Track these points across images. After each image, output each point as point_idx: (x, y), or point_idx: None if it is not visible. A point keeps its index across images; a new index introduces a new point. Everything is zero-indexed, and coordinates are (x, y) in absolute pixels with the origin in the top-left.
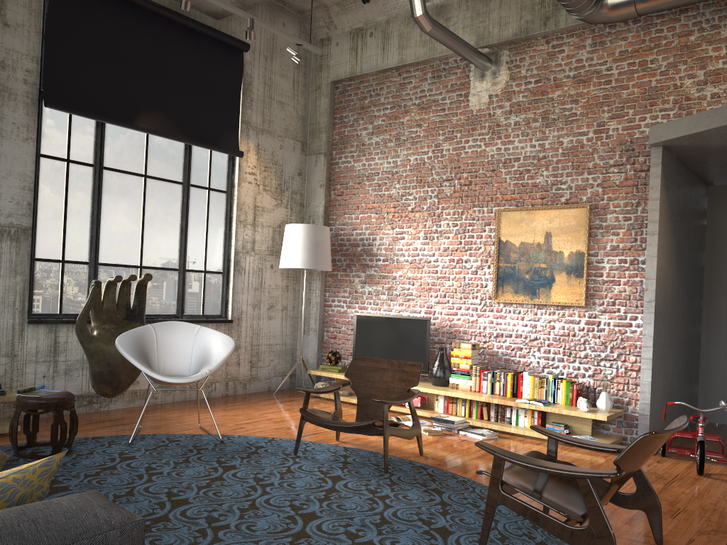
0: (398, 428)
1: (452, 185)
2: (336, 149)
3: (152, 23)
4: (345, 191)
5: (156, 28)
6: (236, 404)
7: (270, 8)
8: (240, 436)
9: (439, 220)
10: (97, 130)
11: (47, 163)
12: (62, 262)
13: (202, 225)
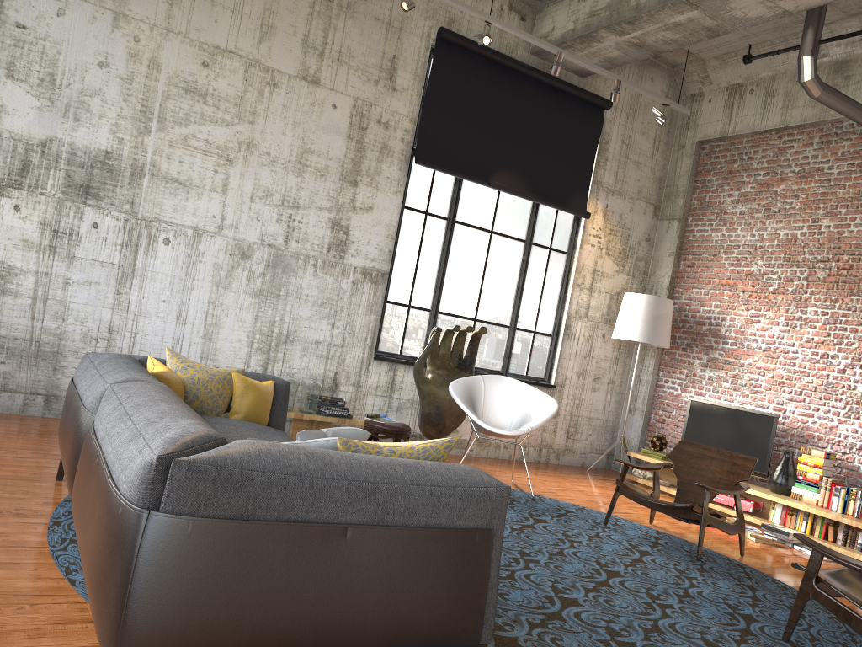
0: (718, 519)
1: (827, 267)
2: (692, 215)
3: (519, 83)
4: (697, 262)
5: (522, 88)
6: (548, 472)
7: (639, 63)
8: (550, 498)
9: (806, 306)
10: (455, 186)
11: (408, 214)
12: (408, 306)
13: (538, 284)
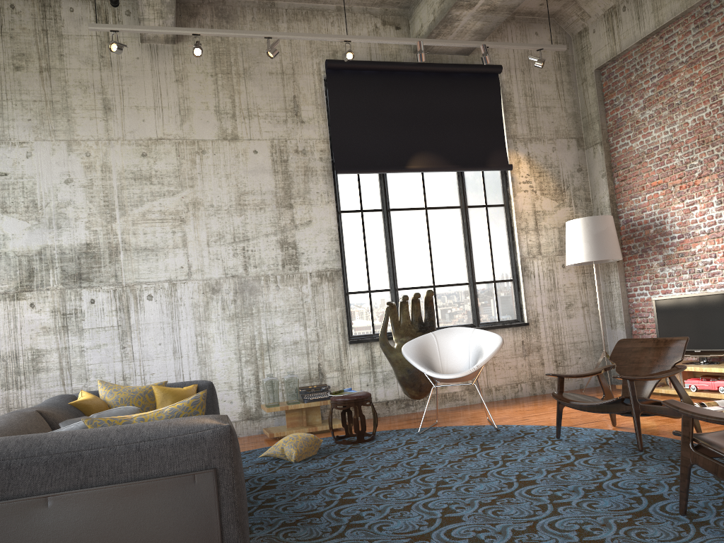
0: (655, 405)
1: None
2: (611, 135)
3: (410, 79)
4: (627, 174)
5: (414, 83)
6: (537, 401)
7: (519, 24)
8: (518, 425)
9: None
10: (380, 181)
11: (346, 217)
12: (368, 292)
13: (485, 240)
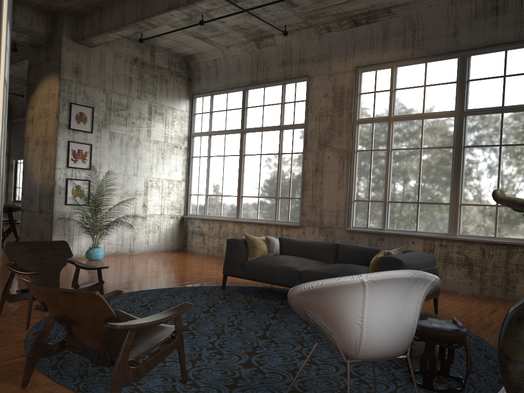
0: None
1: None
2: None
3: None
4: None
5: None
6: None
7: None
8: None
9: None
10: None
11: None
12: None
13: None
